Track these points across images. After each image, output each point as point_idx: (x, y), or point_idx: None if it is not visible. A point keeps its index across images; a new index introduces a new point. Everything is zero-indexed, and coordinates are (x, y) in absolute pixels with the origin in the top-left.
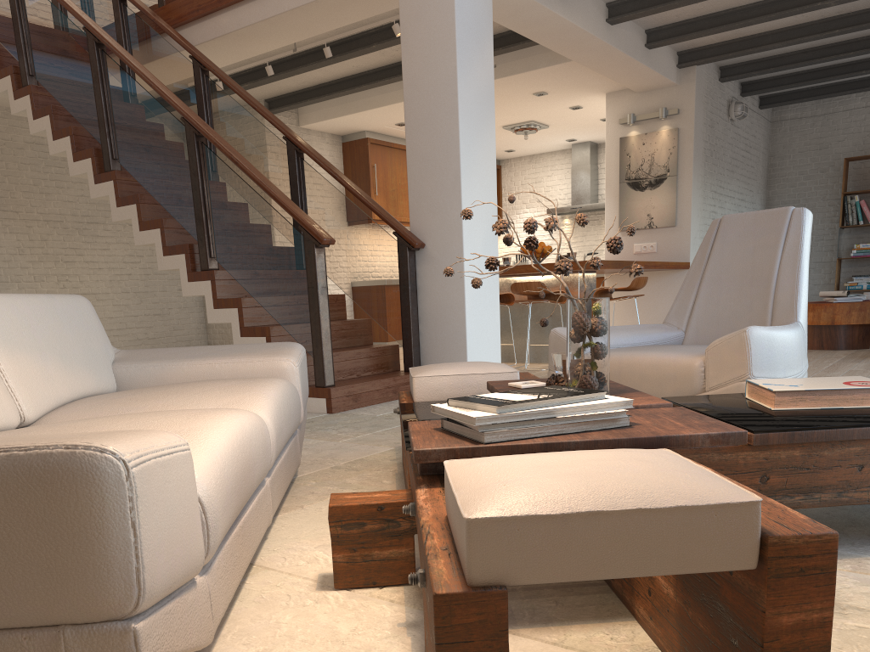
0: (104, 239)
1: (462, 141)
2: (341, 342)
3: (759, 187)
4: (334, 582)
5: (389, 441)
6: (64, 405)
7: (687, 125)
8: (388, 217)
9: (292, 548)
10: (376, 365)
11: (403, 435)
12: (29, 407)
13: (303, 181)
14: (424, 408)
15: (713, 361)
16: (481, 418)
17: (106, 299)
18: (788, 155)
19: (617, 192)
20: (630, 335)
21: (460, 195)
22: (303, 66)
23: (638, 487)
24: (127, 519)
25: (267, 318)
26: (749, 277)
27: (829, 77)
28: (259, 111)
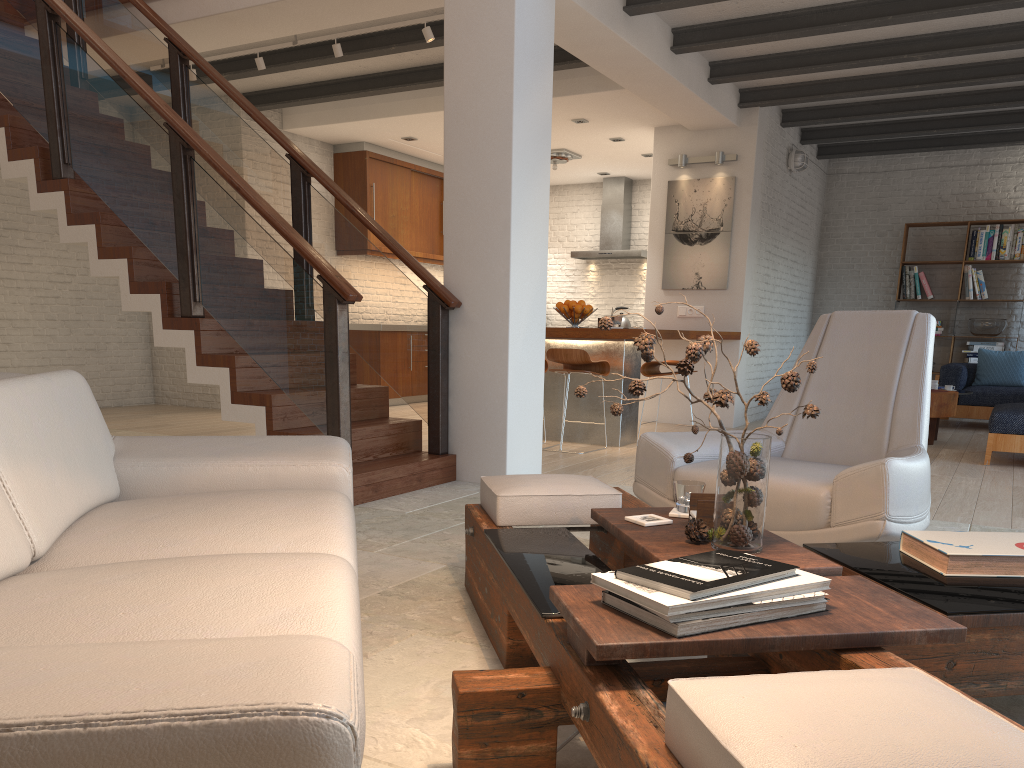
0: (26, 251)
1: (515, 184)
2: (352, 414)
3: (811, 247)
4: None
5: (437, 555)
6: (71, 526)
7: (746, 174)
8: (418, 267)
9: (378, 722)
10: (396, 445)
11: (523, 590)
12: (40, 537)
13: (310, 211)
14: (521, 541)
15: (842, 493)
16: (674, 606)
17: (25, 327)
18: (844, 214)
19: (661, 243)
20: None
21: (508, 249)
22: (301, 61)
23: (959, 758)
24: None
25: (264, 382)
26: (864, 386)
27: (898, 133)
28: (256, 119)
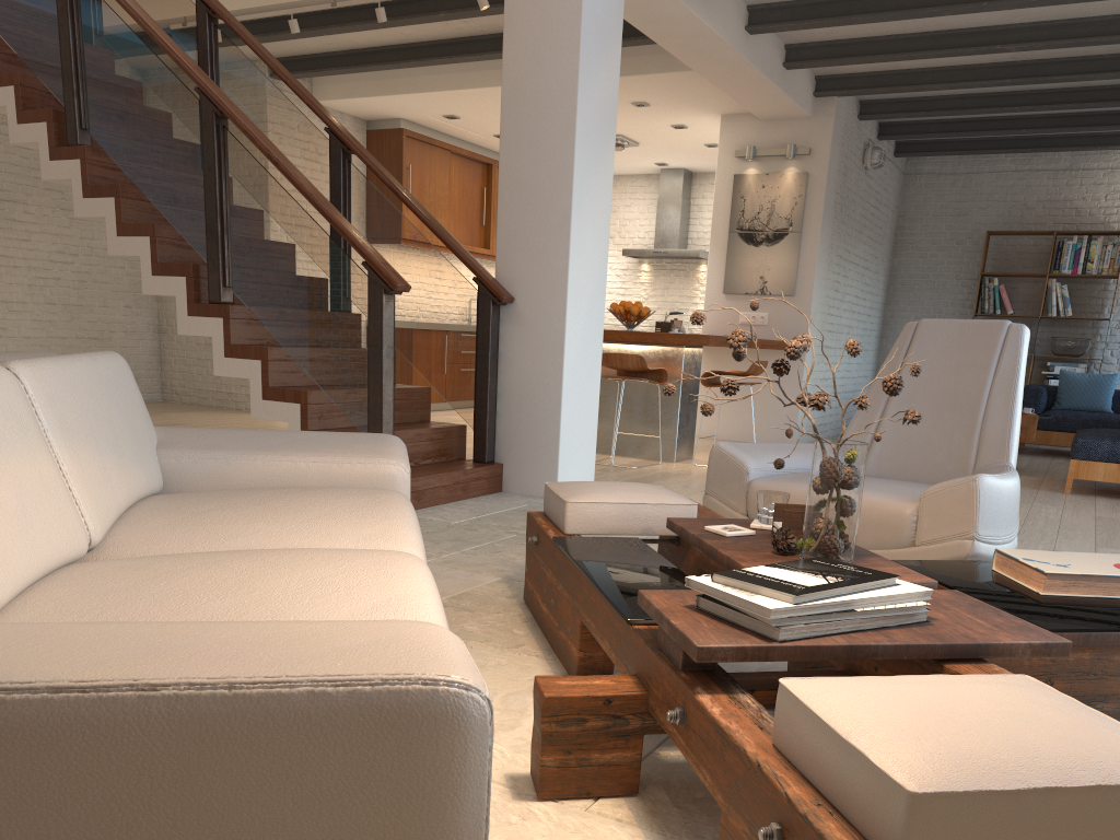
0: (24, 226)
1: (577, 170)
2: None
3: (884, 253)
4: (538, 791)
5: (490, 567)
6: (121, 516)
7: (819, 170)
8: (468, 257)
9: None
10: (438, 451)
11: (604, 596)
12: (96, 525)
13: (349, 192)
14: (593, 549)
15: (929, 510)
16: (777, 609)
17: (23, 311)
18: (921, 218)
19: (724, 243)
20: (804, 458)
21: (568, 241)
22: (338, 26)
23: (1082, 753)
24: (485, 774)
25: (298, 377)
26: (951, 400)
27: (984, 131)
28: (292, 88)
